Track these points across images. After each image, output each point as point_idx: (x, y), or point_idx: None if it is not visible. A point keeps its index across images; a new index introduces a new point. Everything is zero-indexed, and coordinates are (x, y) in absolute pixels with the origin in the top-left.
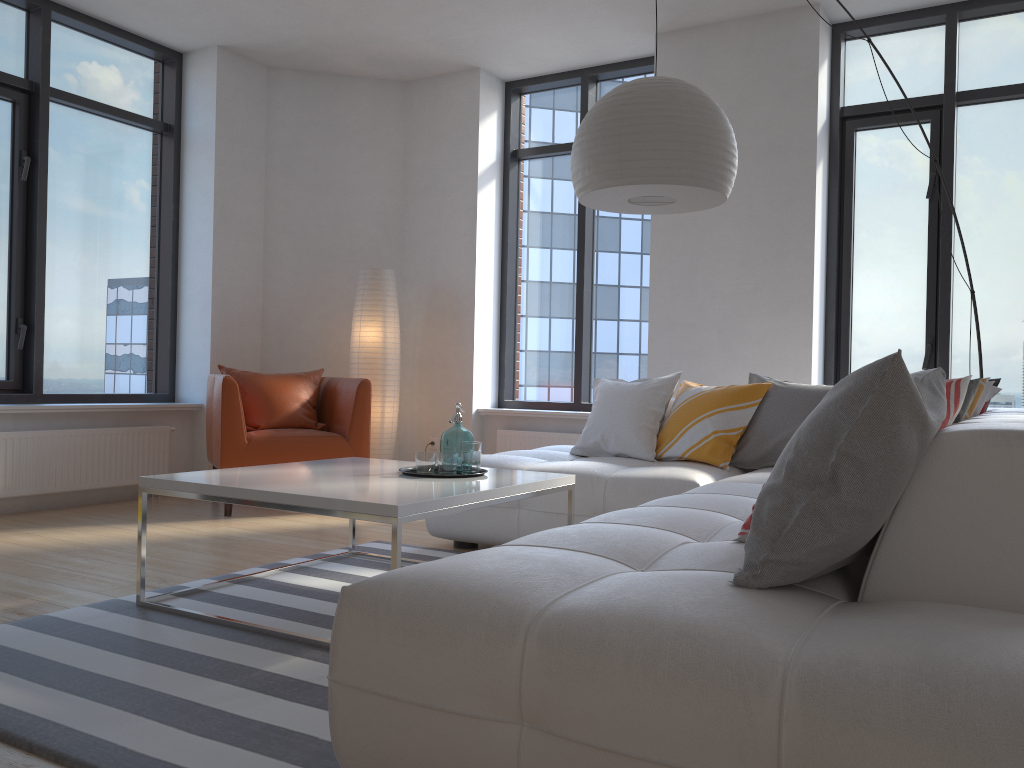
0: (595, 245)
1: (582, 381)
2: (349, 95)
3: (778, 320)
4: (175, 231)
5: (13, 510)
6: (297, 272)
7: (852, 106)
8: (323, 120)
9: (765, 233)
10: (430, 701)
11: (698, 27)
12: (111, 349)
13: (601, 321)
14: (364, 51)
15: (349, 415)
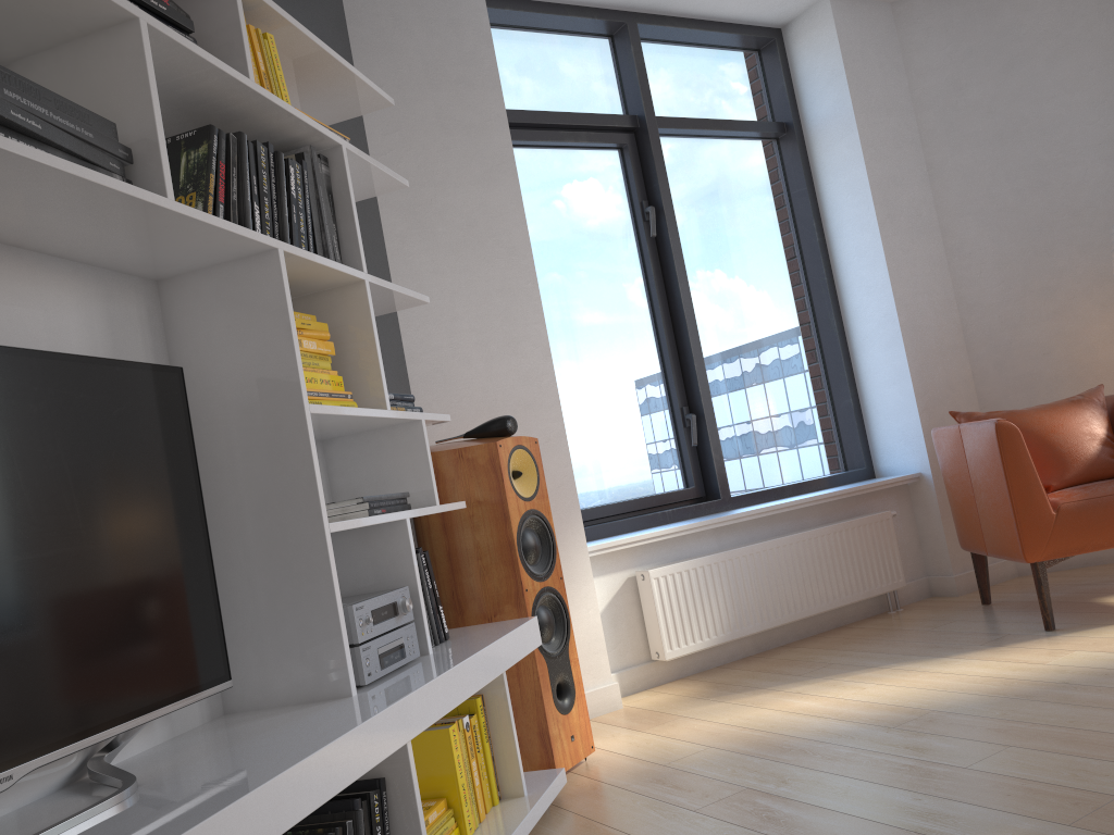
0: None
1: None
2: None
3: None
4: (824, 254)
5: (740, 655)
6: (999, 263)
7: None
8: (985, 43)
9: None
10: None
11: None
12: (785, 424)
13: None
14: None
15: None
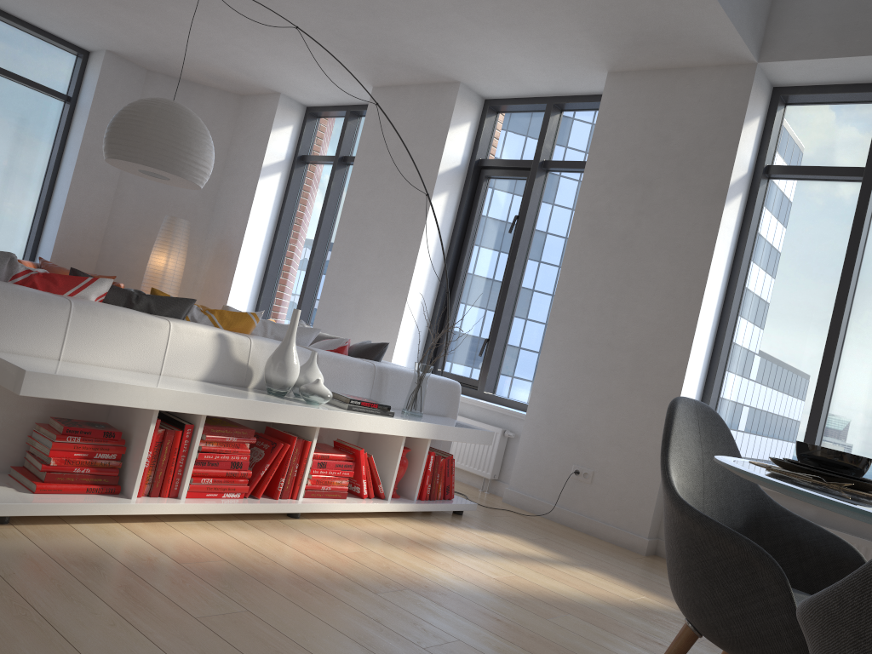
0: (332, 231)
1: None
2: (199, 98)
3: (388, 299)
4: (56, 167)
5: None
6: (135, 211)
7: (486, 159)
8: None
9: (396, 236)
10: None
11: (395, 86)
12: None
13: (322, 285)
14: (198, 68)
15: None
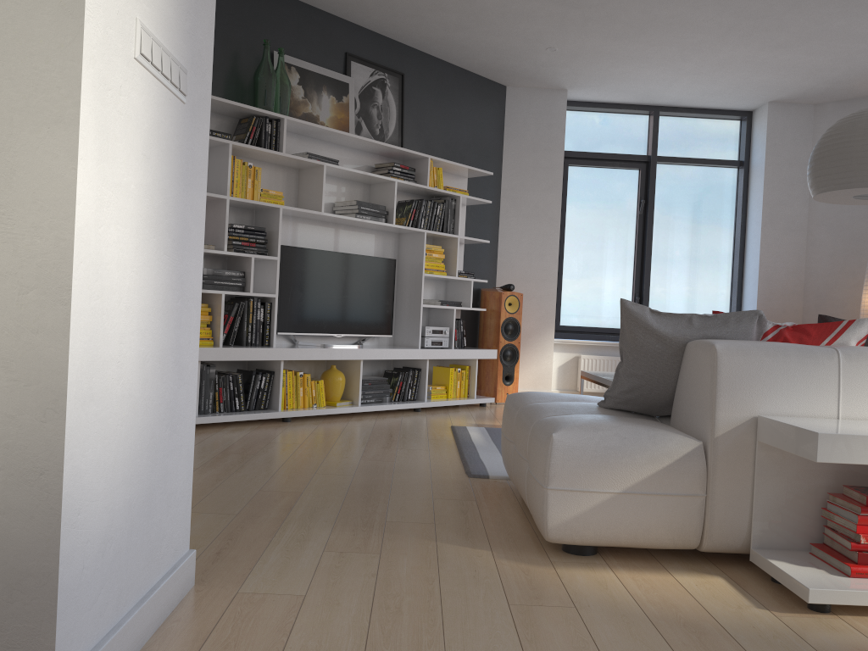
0: None
1: None
2: None
3: None
4: (742, 232)
5: None
6: (832, 253)
7: None
8: None
9: None
10: (505, 435)
11: None
12: (696, 311)
13: None
14: None
15: None
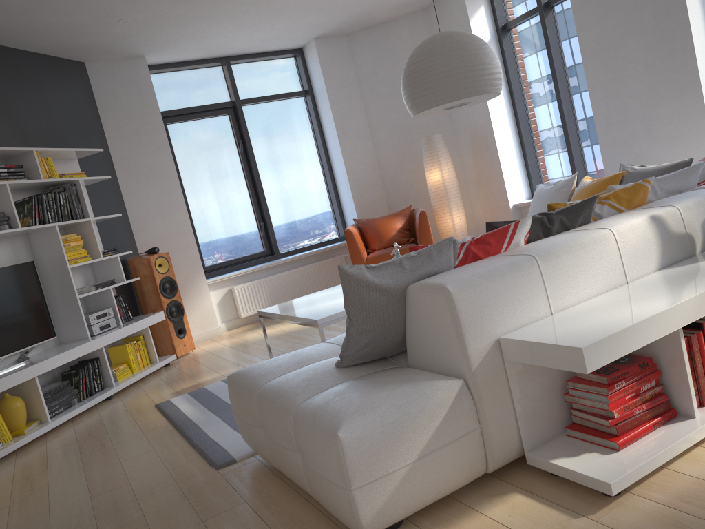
0: (566, 74)
1: (576, 170)
2: (395, 31)
3: (679, 103)
4: (324, 147)
5: None
6: (393, 148)
7: None
8: (384, 53)
9: (656, 40)
10: (245, 419)
11: None
12: (309, 220)
13: (582, 125)
14: (387, 7)
15: (418, 233)
